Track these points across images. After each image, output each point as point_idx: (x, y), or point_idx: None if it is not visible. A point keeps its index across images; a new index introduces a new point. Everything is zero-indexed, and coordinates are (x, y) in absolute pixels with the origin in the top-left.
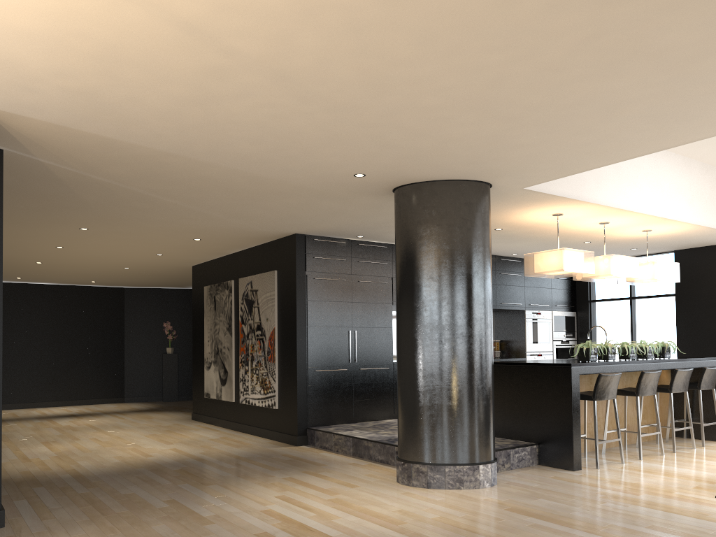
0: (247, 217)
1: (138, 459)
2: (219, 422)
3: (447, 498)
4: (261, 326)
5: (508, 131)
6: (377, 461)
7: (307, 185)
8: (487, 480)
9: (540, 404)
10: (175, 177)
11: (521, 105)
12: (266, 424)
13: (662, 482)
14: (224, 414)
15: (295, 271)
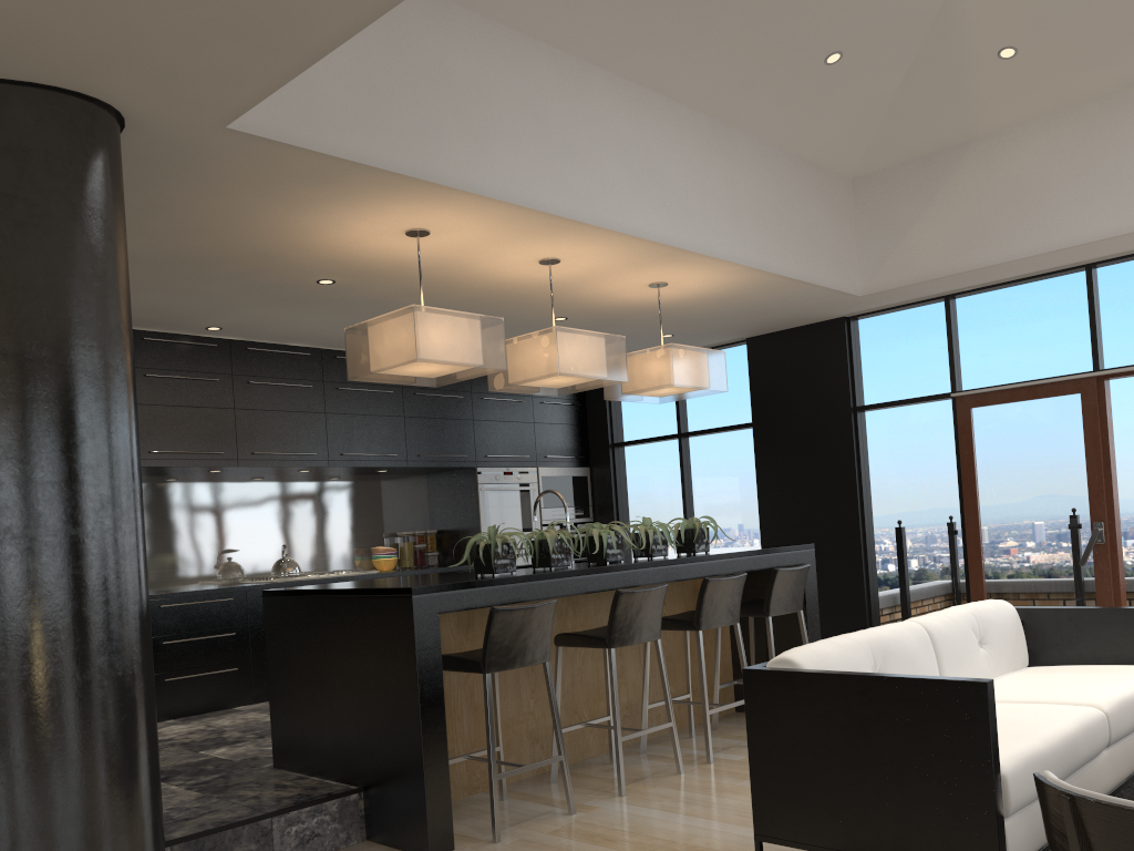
0: None
1: None
2: None
3: None
4: None
5: None
6: None
7: None
8: None
9: (363, 691)
10: None
11: None
12: None
13: None
14: None
15: None
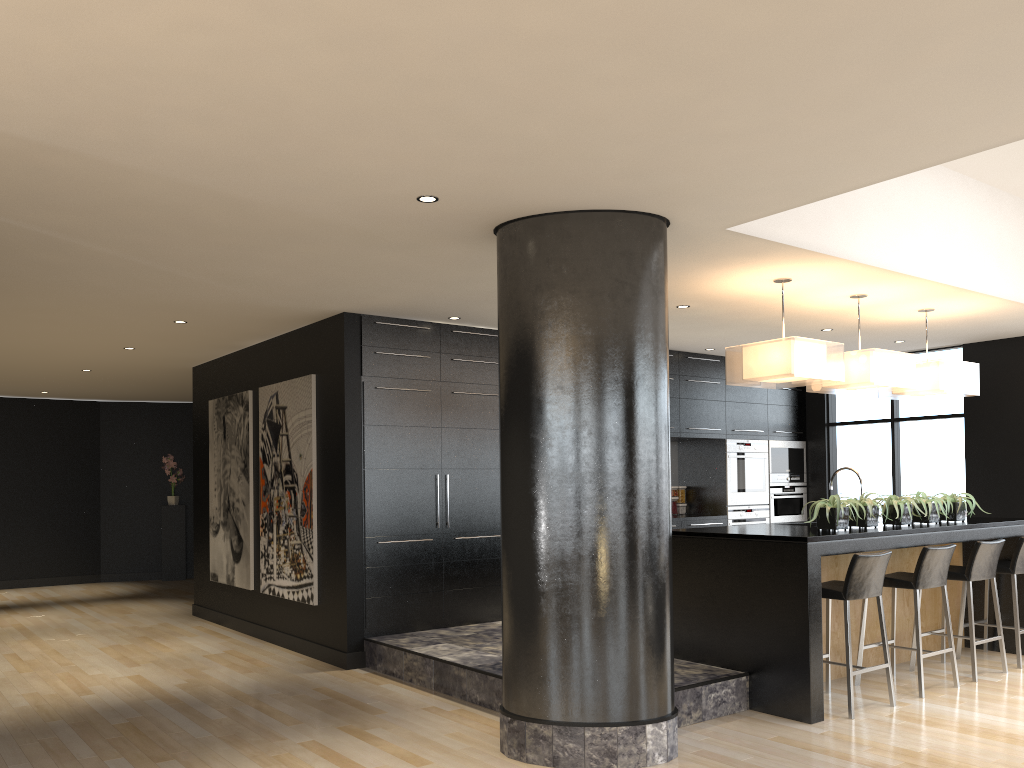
0: (250, 281)
1: (64, 700)
2: (232, 622)
3: None
4: (292, 468)
5: (699, 102)
6: (475, 703)
7: (337, 219)
8: (659, 750)
9: (753, 606)
10: (84, 201)
11: (725, 36)
12: (300, 630)
13: (968, 750)
14: (239, 610)
15: (343, 376)
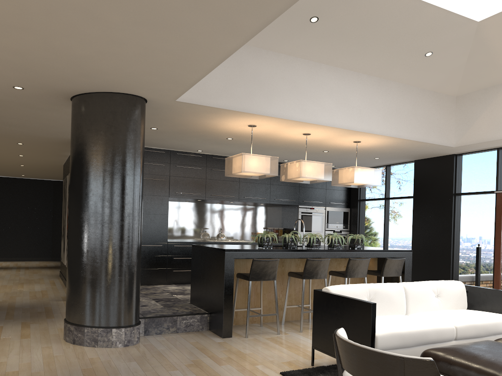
0: (15, 125)
1: None
2: (63, 279)
3: (66, 354)
4: None
5: (50, 42)
6: None
7: None
8: (119, 341)
9: (212, 281)
10: None
11: (5, 13)
12: None
13: (269, 355)
14: (64, 274)
15: None
